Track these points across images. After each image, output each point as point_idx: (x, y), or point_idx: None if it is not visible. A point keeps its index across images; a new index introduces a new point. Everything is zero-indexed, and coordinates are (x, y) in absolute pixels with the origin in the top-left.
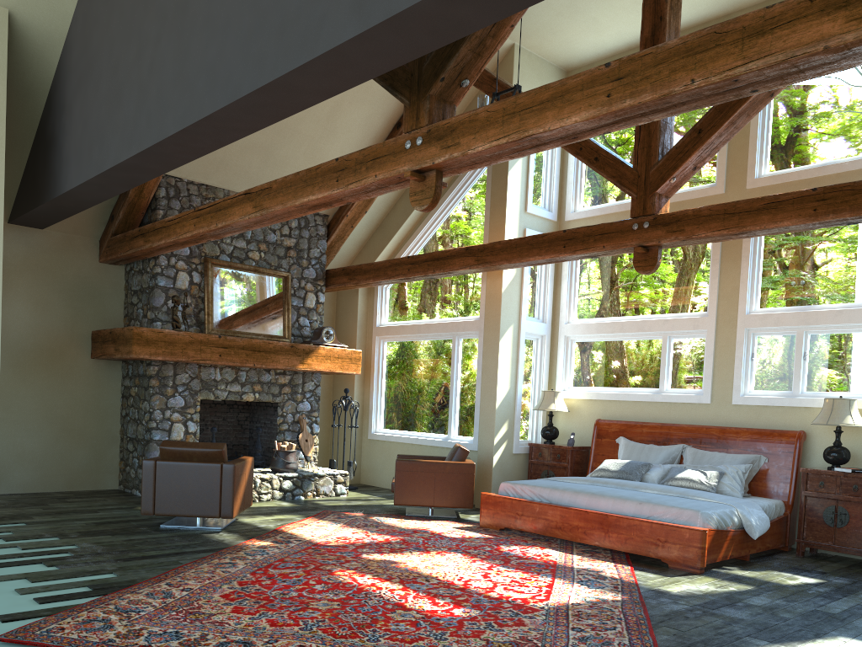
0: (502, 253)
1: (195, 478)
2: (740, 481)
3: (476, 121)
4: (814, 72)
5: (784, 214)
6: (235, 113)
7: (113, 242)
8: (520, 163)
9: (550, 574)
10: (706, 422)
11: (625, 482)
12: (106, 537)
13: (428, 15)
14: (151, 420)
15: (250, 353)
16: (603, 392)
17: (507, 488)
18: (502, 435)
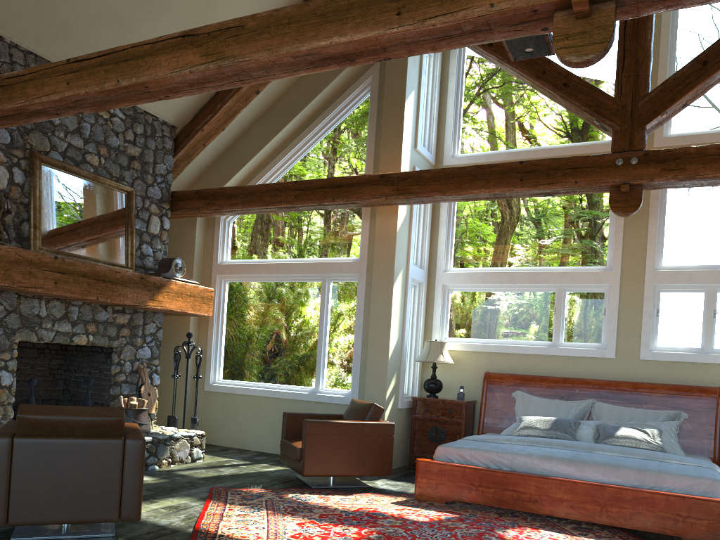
0: (434, 184)
1: (81, 462)
2: (676, 439)
3: None
4: None
5: None
6: None
7: None
8: (413, 96)
9: None
10: (610, 377)
11: (569, 442)
12: None
13: None
14: None
15: (93, 282)
16: (488, 344)
17: (448, 453)
18: (391, 388)
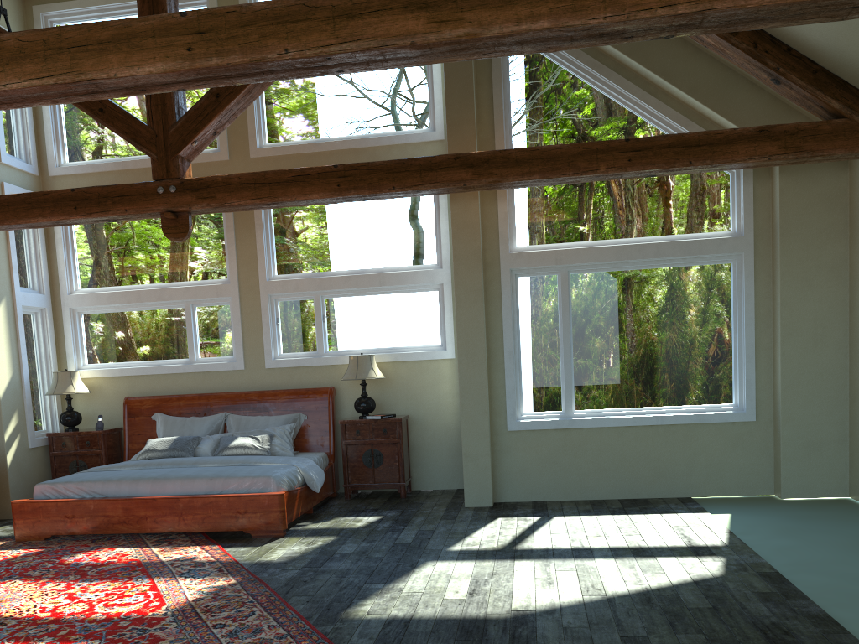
0: None
1: None
2: (289, 440)
3: (3, 50)
4: (395, 63)
5: (312, 187)
6: None
7: None
8: None
9: (145, 575)
10: (243, 388)
11: (180, 460)
12: None
13: None
14: None
15: None
16: (127, 367)
17: (45, 490)
18: (13, 429)
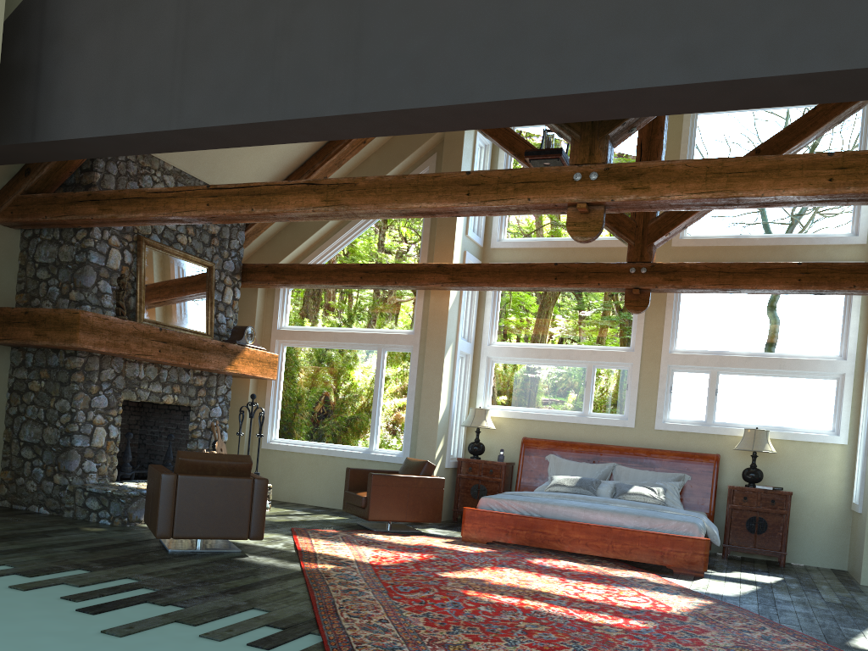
0: (483, 276)
1: (223, 494)
2: (678, 496)
3: (672, 172)
4: None
5: (773, 279)
6: (440, 113)
7: (27, 201)
8: None
9: (619, 584)
10: (629, 444)
11: (589, 497)
12: (139, 566)
13: (767, 86)
14: (73, 423)
15: (186, 350)
16: (527, 412)
17: (489, 503)
18: (440, 449)
